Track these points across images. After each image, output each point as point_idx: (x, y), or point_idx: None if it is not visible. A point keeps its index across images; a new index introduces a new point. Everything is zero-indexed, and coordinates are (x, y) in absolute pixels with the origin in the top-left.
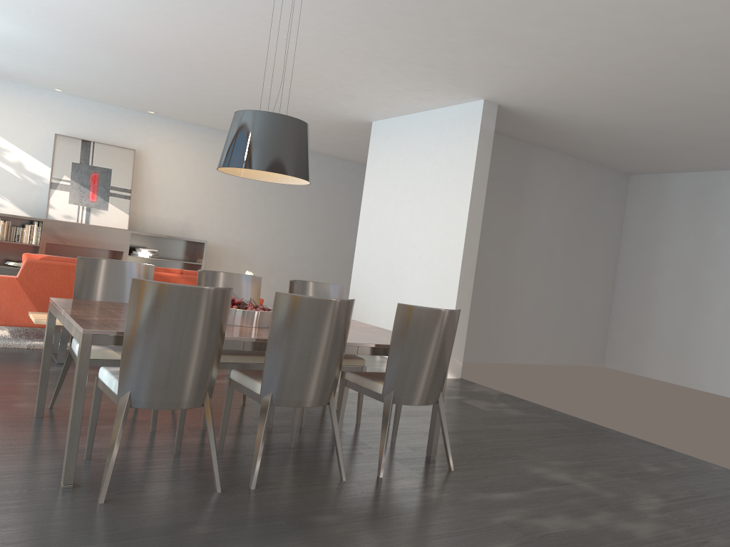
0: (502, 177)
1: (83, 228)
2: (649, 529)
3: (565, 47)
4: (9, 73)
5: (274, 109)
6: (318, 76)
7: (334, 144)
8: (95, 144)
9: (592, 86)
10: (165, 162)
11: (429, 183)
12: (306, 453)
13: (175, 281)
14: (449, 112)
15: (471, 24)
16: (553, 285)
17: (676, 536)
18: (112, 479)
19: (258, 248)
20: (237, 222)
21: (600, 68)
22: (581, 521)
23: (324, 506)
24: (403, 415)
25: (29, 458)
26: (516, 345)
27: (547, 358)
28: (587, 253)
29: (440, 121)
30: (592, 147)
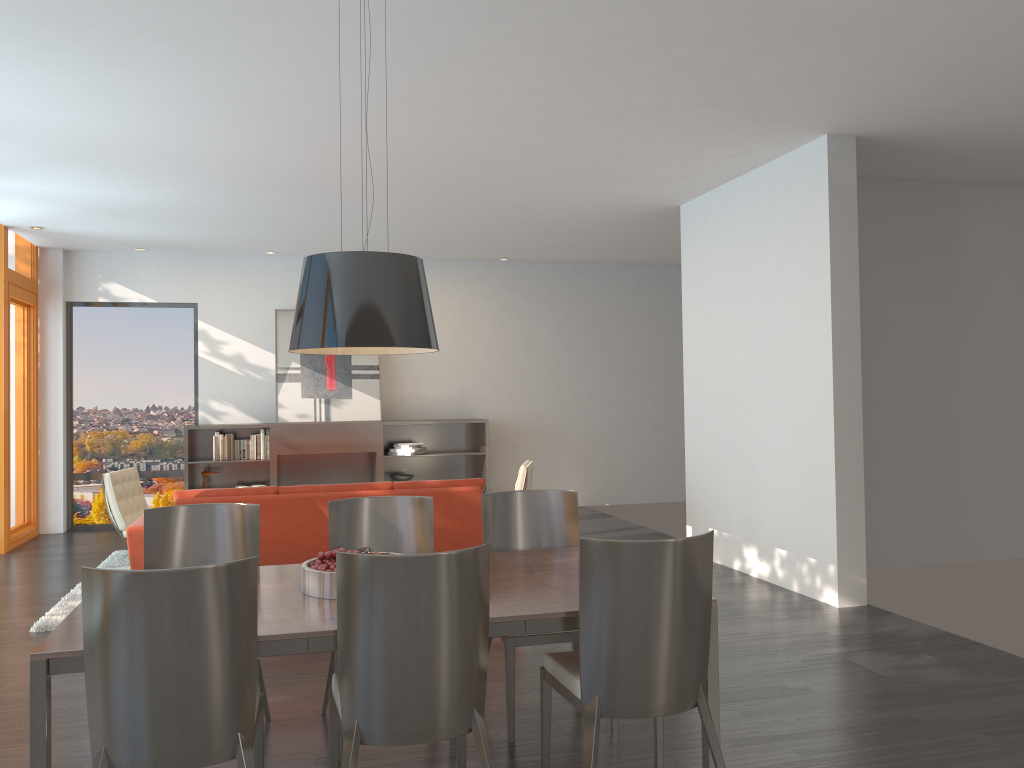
0: (910, 250)
1: (321, 429)
2: None
3: (909, 14)
4: (206, 245)
5: (534, 218)
6: (557, 160)
7: (650, 247)
8: None
9: (1003, 67)
10: None
11: (768, 285)
12: None
13: None
14: (780, 166)
15: (723, 23)
16: None
17: None
18: None
19: (569, 418)
20: (533, 385)
21: (998, 31)
22: None
23: None
24: None
25: None
26: (990, 527)
27: None
28: None
29: (770, 183)
30: None
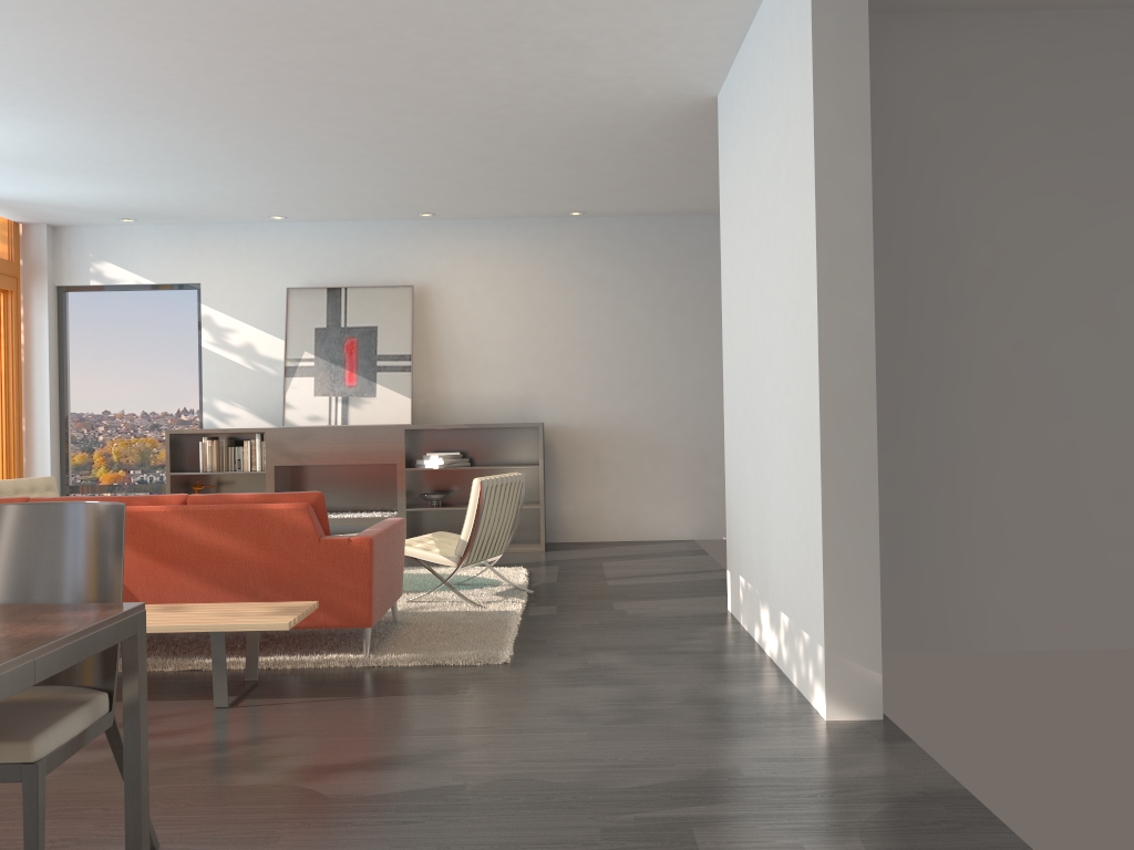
0: (1057, 124)
1: (327, 434)
2: None
3: None
4: (189, 209)
5: (534, 137)
6: (436, 17)
7: None
8: (347, 290)
9: None
10: (470, 296)
11: (771, 188)
12: None
13: (163, 521)
14: None
15: None
16: None
17: None
18: None
19: (671, 422)
20: (621, 378)
21: None
22: None
23: None
24: None
25: None
26: None
27: None
28: None
29: (770, 21)
30: None
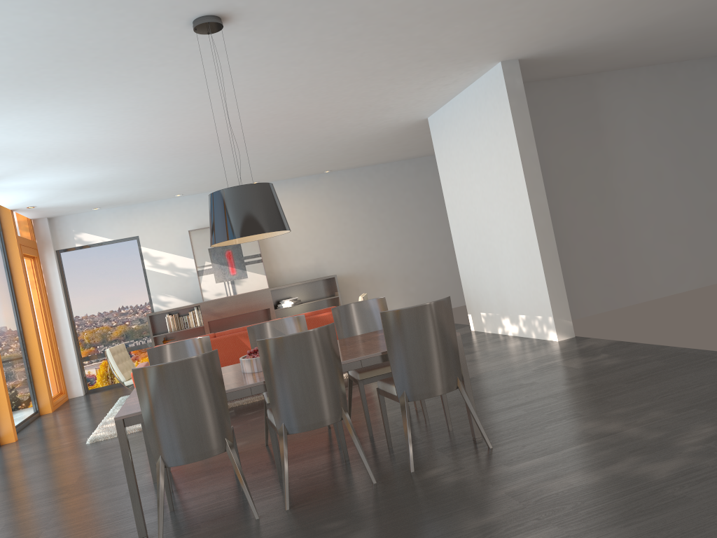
0: (570, 119)
1: (232, 300)
2: (674, 466)
3: None
4: (137, 198)
5: (339, 142)
6: (344, 107)
7: (417, 146)
8: None
9: (586, 8)
10: None
11: (486, 158)
12: (357, 463)
13: None
14: (479, 85)
15: (416, 17)
16: (674, 205)
17: (701, 468)
18: (180, 525)
19: (388, 264)
20: (361, 247)
21: None
22: (596, 474)
23: (340, 512)
24: (480, 398)
25: (130, 520)
26: (650, 279)
27: (695, 282)
28: (705, 157)
29: (475, 96)
30: (656, 50)
